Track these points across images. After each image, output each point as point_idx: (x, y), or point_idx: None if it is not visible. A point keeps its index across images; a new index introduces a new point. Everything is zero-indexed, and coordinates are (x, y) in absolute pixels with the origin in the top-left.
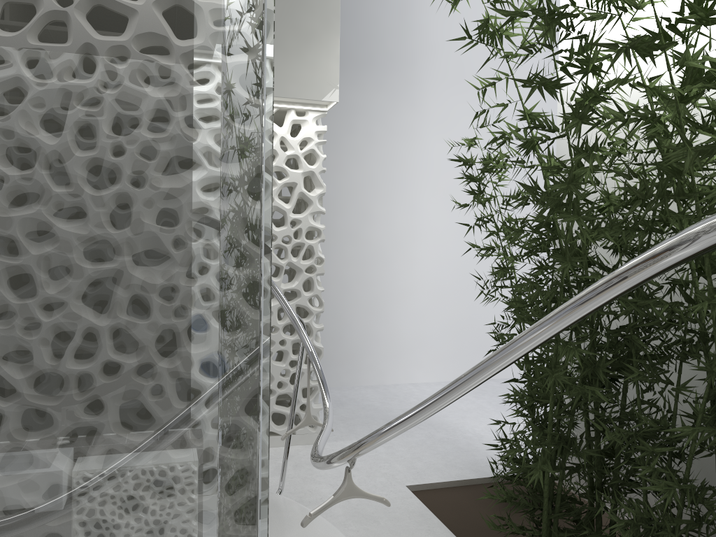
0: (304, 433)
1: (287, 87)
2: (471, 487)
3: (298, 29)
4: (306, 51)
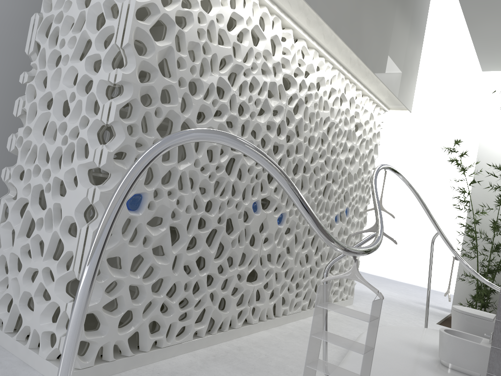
0: (349, 298)
1: (404, 98)
2: (445, 322)
3: (411, 68)
4: (411, 81)
